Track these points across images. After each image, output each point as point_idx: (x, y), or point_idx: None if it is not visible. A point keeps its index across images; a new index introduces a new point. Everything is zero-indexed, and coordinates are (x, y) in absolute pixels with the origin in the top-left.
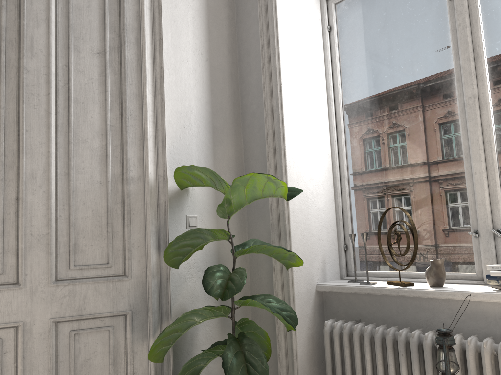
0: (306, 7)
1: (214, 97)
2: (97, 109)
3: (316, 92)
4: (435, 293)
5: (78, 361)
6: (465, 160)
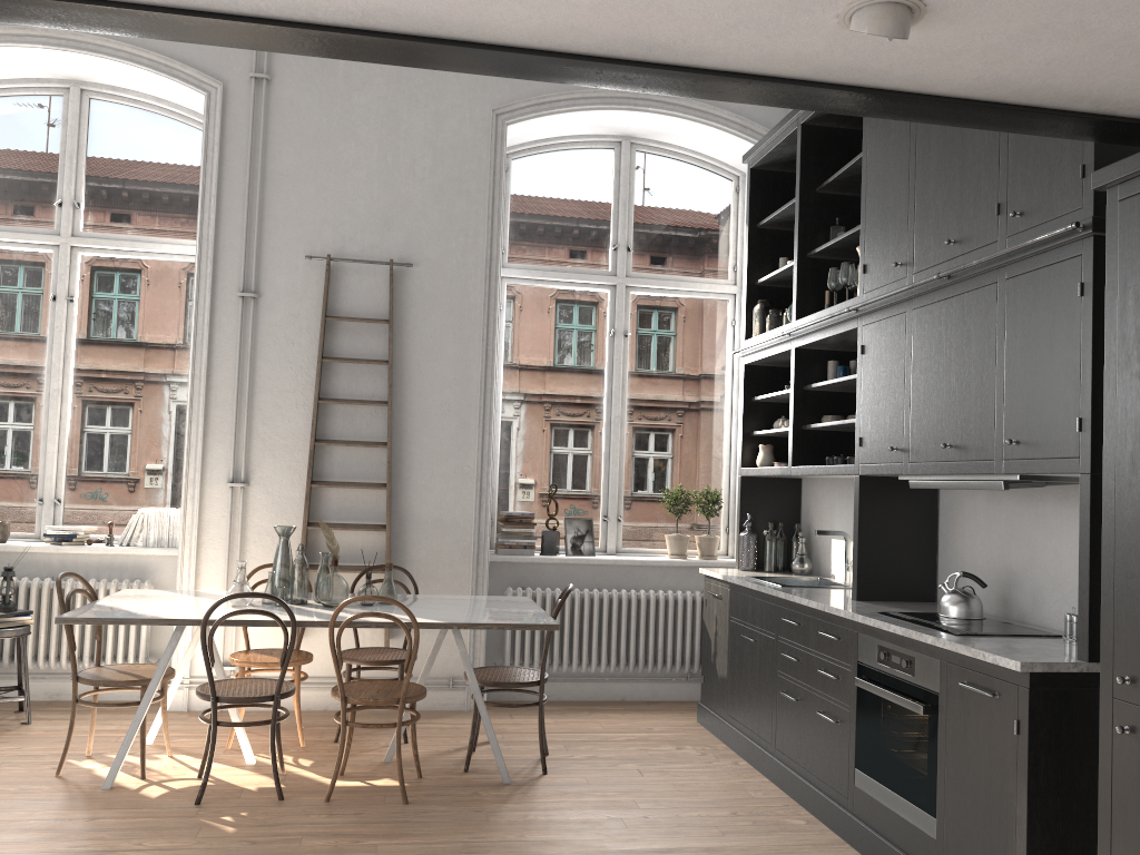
0: None
1: None
2: None
3: None
4: (1, 547)
5: None
6: (43, 440)
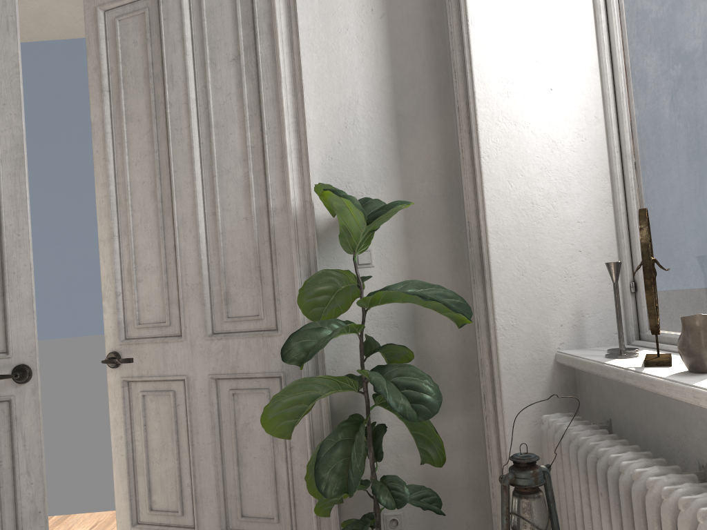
0: None
1: (398, 70)
2: (237, 129)
3: (562, 8)
4: (662, 385)
5: (239, 423)
6: None
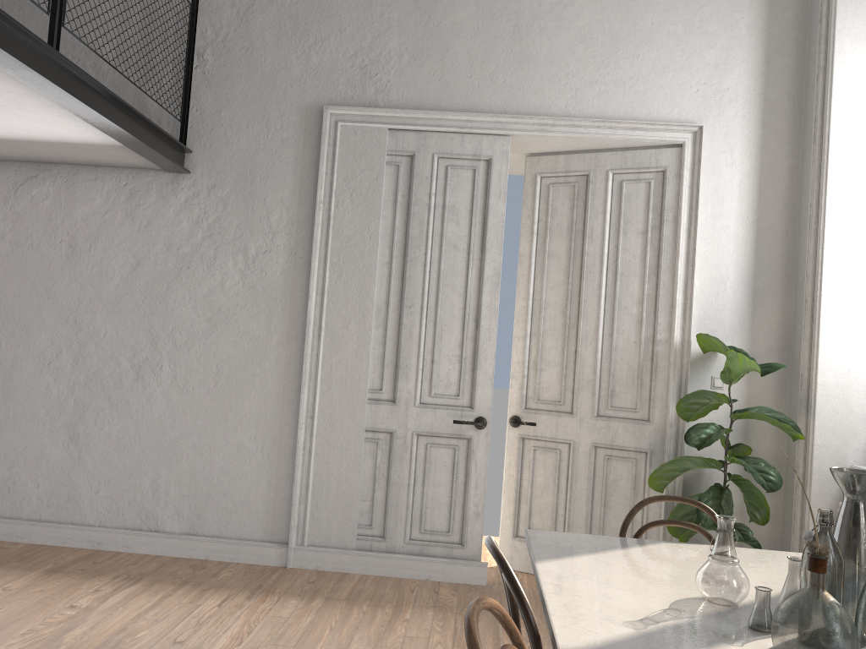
0: None
1: (759, 259)
2: (637, 281)
3: None
4: None
5: (608, 479)
6: None
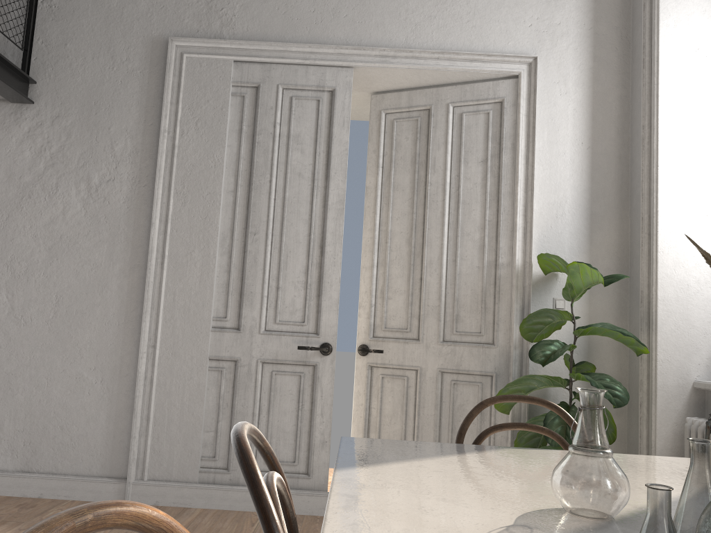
0: (708, 70)
1: (595, 184)
2: (478, 207)
3: None
4: None
5: (455, 404)
6: None
